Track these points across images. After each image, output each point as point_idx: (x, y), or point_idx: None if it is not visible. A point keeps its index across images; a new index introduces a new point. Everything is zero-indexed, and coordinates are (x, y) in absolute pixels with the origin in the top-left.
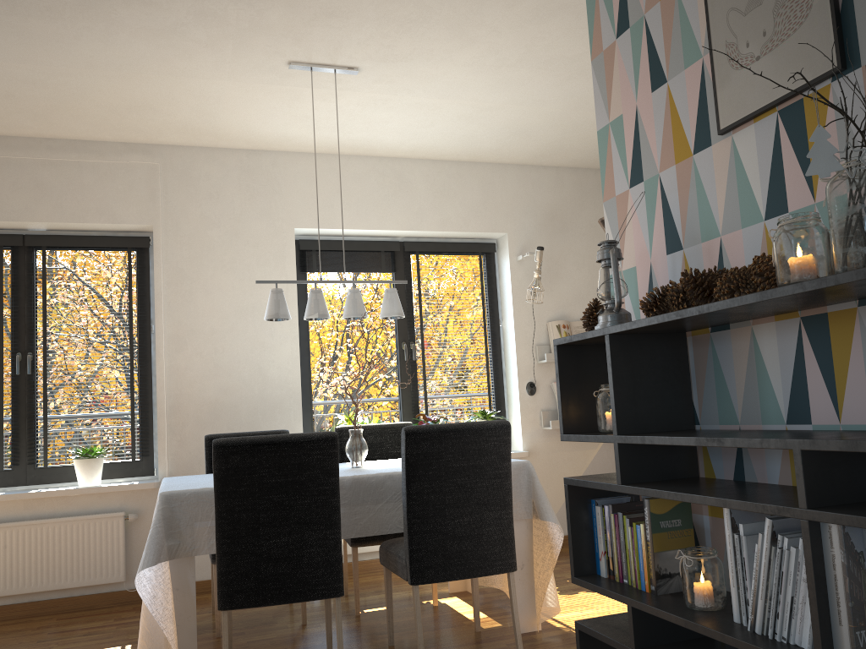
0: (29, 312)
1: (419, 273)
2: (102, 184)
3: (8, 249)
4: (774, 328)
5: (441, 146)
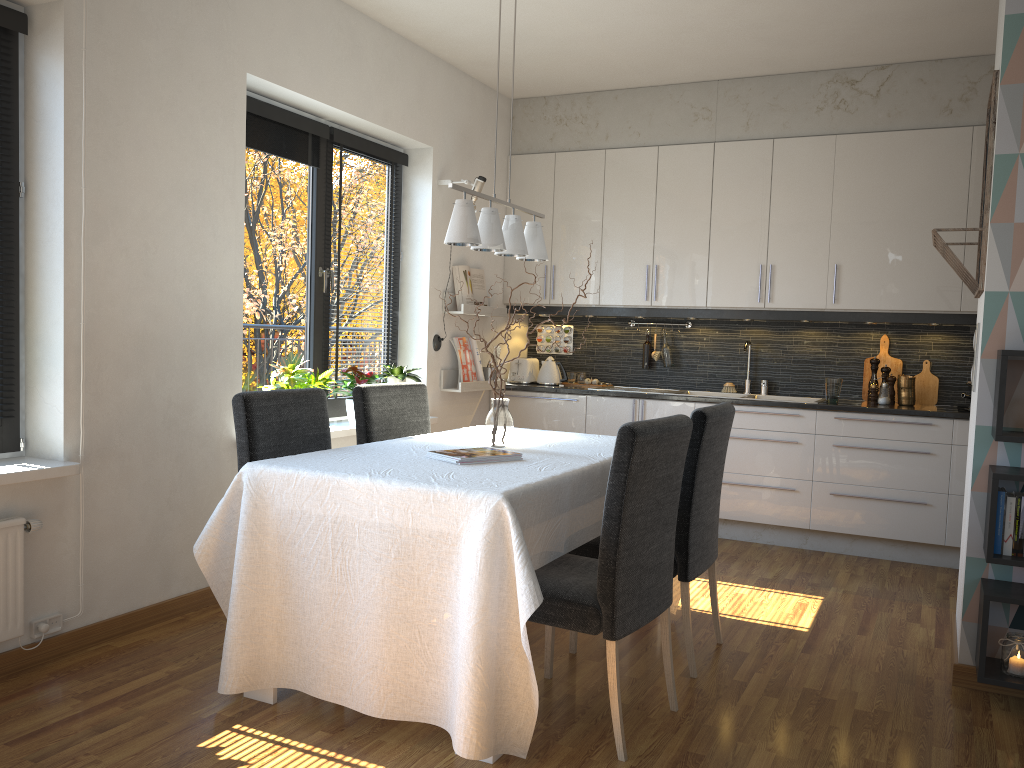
0: None
1: (341, 175)
2: None
3: None
4: None
5: (422, 17)
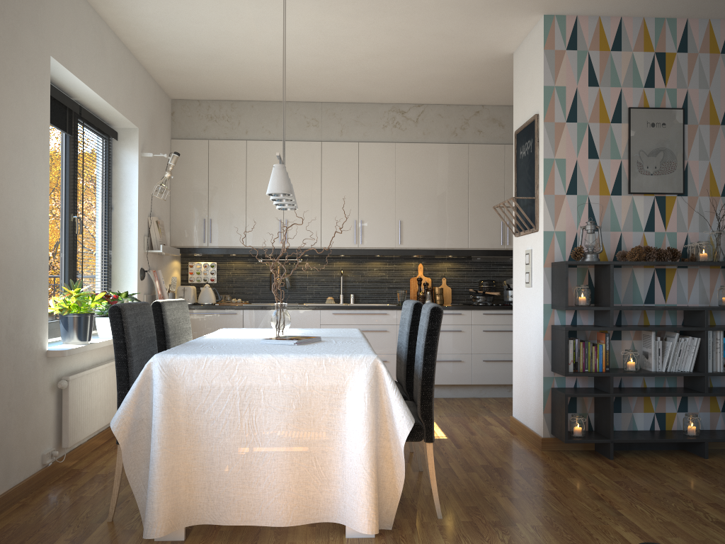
0: None
1: (83, 143)
2: None
3: None
4: (642, 270)
5: (152, 33)
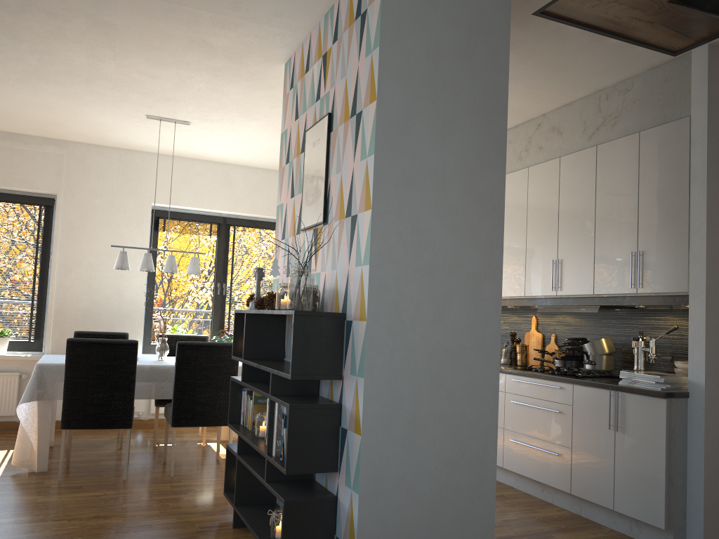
0: None
1: (234, 239)
2: (26, 163)
3: None
4: None
5: (254, 161)
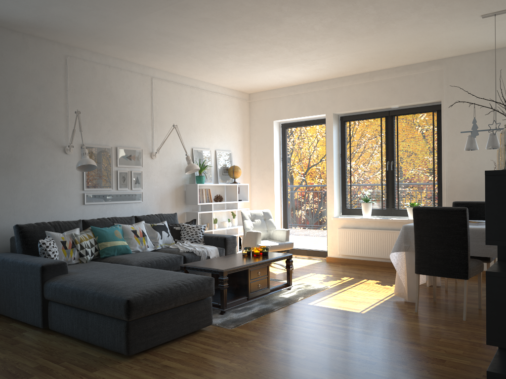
0: (391, 143)
1: None
2: (418, 83)
3: (384, 117)
4: None
5: None
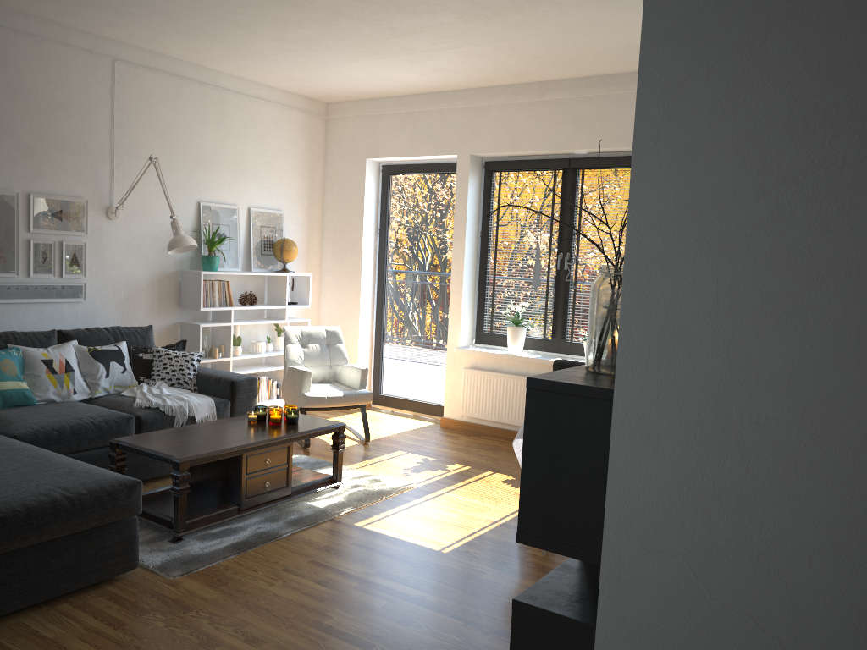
0: (569, 221)
1: None
2: (622, 112)
3: (561, 170)
4: None
5: None
